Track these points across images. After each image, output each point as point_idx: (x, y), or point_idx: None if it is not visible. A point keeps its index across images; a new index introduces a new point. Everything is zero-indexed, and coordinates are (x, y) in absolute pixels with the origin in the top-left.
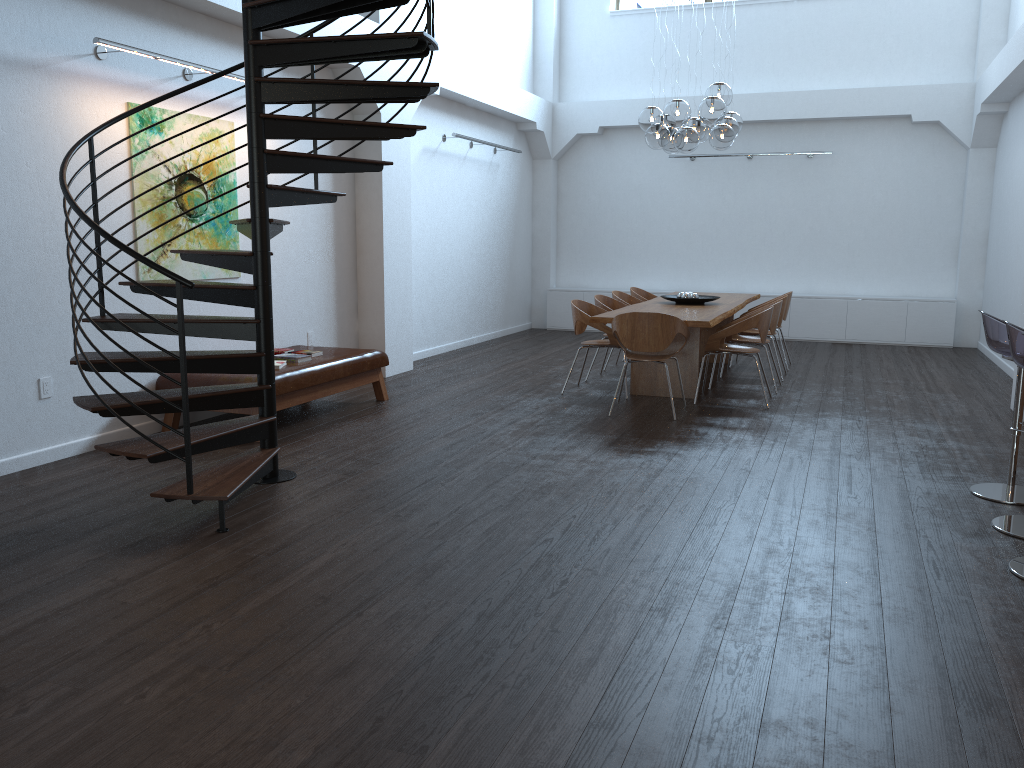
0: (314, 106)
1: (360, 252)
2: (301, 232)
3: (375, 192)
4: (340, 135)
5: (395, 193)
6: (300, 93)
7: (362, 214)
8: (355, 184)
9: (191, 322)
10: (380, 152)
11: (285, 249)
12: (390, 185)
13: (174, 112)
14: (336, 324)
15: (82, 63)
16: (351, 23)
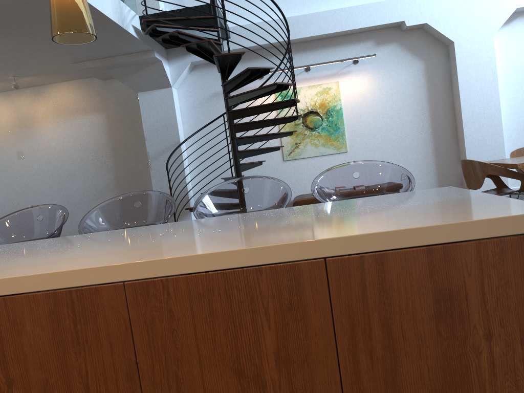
0: (291, 78)
1: (457, 125)
2: (397, 123)
3: (457, 89)
4: (250, 97)
5: (475, 85)
6: (230, 86)
7: (455, 103)
8: (452, 86)
9: (228, 179)
10: (456, 65)
11: (383, 134)
12: (468, 82)
13: (299, 87)
14: (435, 169)
15: (252, 83)
16: (415, 2)
